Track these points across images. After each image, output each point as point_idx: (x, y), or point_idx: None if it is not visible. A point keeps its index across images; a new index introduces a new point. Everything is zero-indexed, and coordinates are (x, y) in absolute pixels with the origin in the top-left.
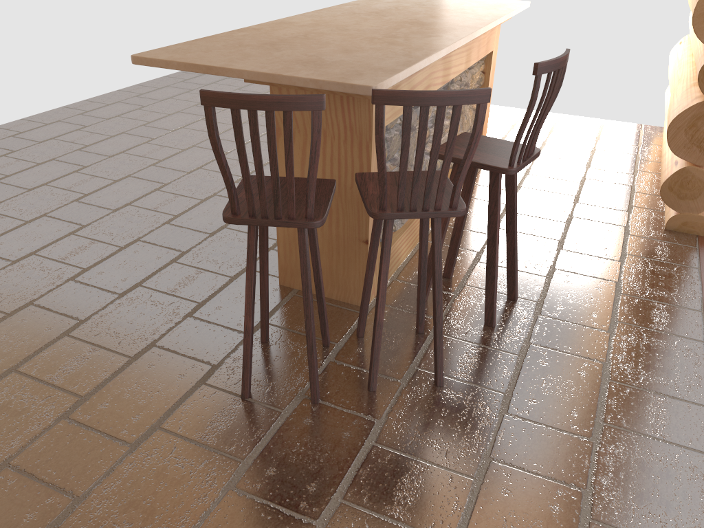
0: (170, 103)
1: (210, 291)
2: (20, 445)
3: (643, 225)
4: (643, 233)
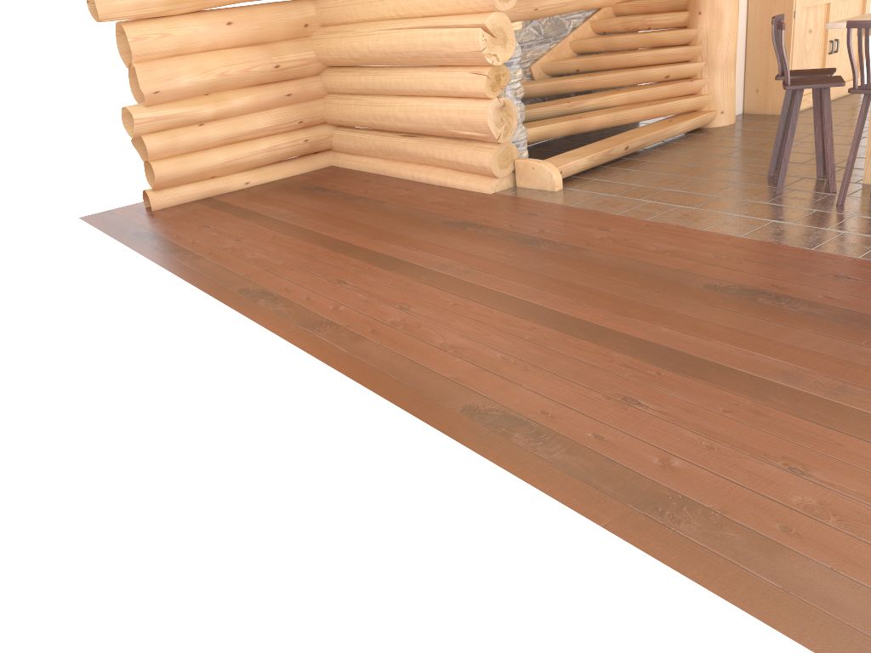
0: None
1: None
2: (753, 148)
3: None
4: None
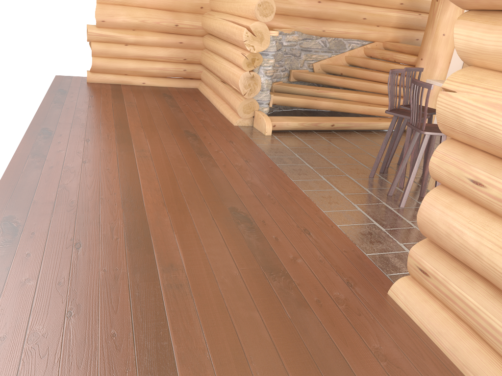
0: None
1: None
2: None
3: None
4: None
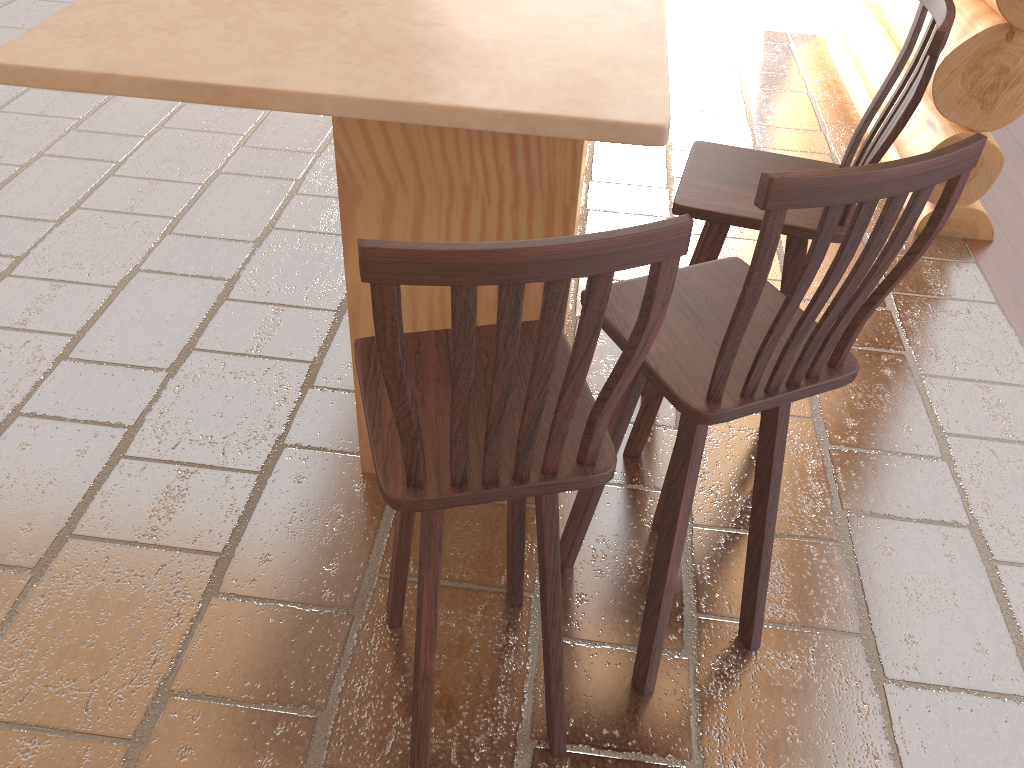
0: None
1: (230, 519)
2: None
3: None
4: None
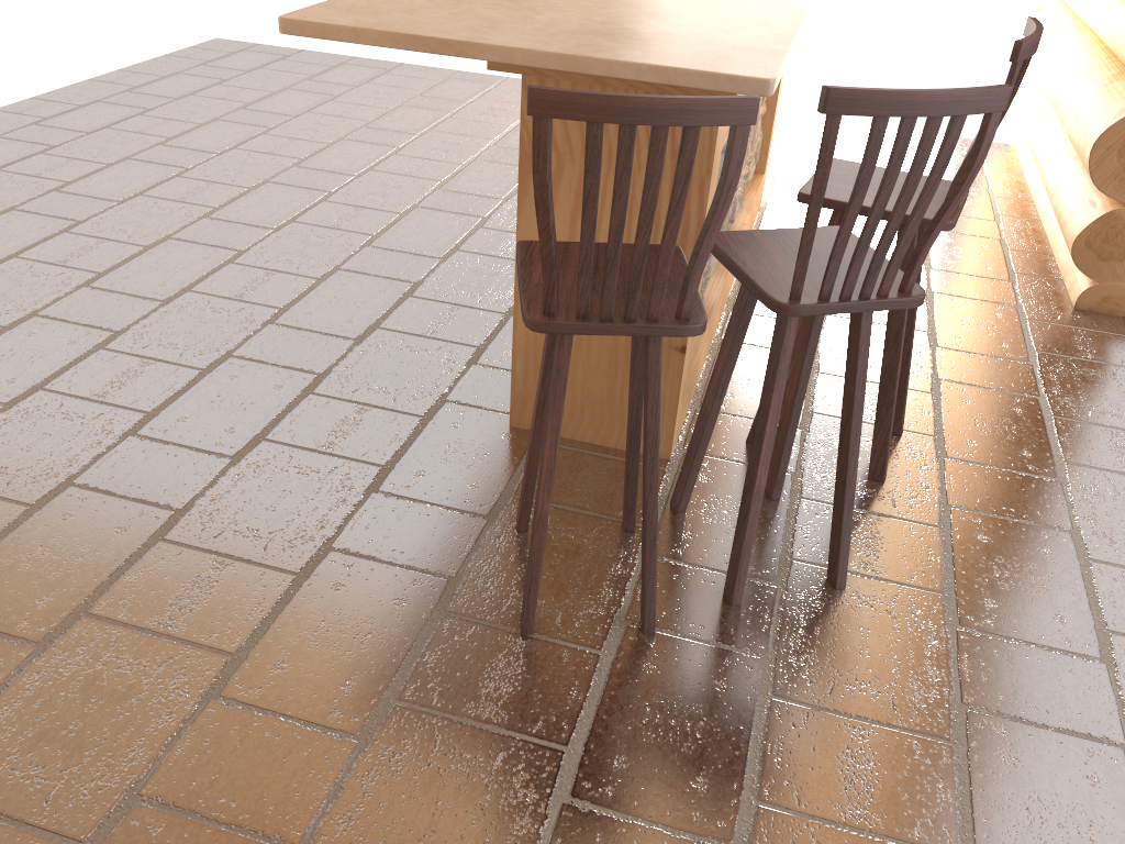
0: (196, 104)
1: (393, 444)
2: (148, 756)
3: (1041, 304)
4: (1046, 316)
